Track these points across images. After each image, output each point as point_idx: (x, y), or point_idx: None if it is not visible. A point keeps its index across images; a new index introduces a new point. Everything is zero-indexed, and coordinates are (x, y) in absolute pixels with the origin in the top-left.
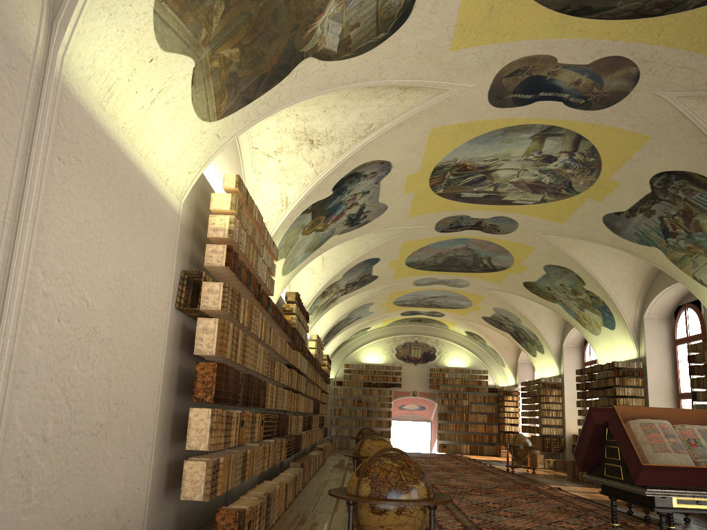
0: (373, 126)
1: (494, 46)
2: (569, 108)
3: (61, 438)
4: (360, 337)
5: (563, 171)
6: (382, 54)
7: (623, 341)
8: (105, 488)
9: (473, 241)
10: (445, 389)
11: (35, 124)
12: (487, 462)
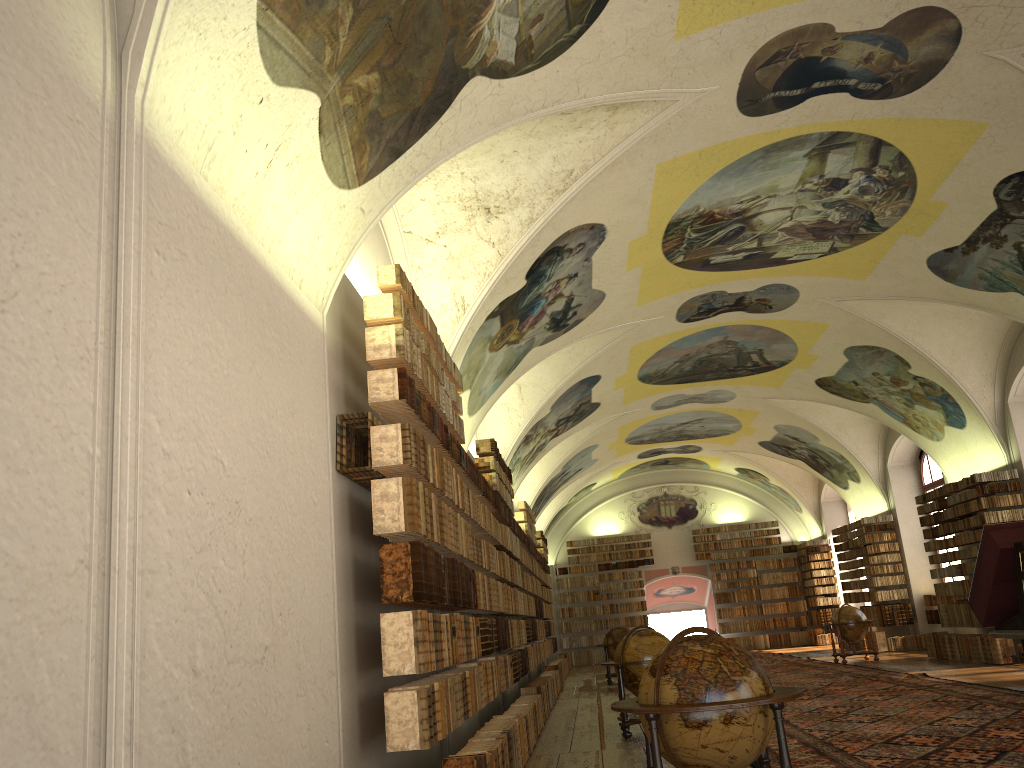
0: (575, 173)
1: (740, 22)
2: (860, 100)
3: (216, 669)
4: (582, 499)
5: (858, 199)
6: (578, 58)
7: (981, 442)
8: (285, 743)
9: (734, 329)
10: (719, 557)
11: (118, 204)
12: (800, 655)
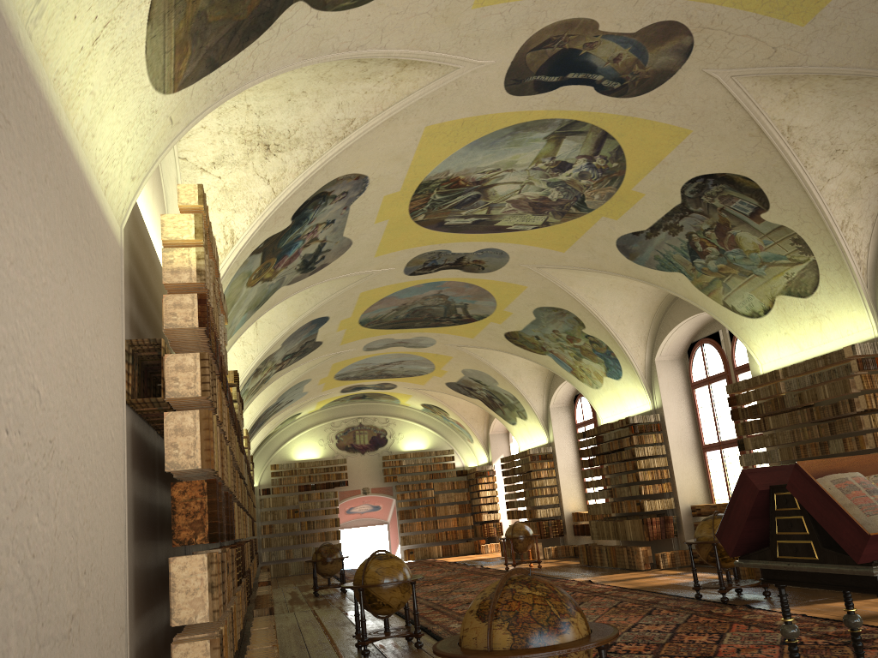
0: (355, 122)
1: (527, 3)
2: (600, 95)
3: None
4: (287, 427)
5: (576, 182)
6: (389, 6)
7: (632, 391)
8: None
9: (448, 285)
10: (404, 480)
11: None
12: (472, 563)
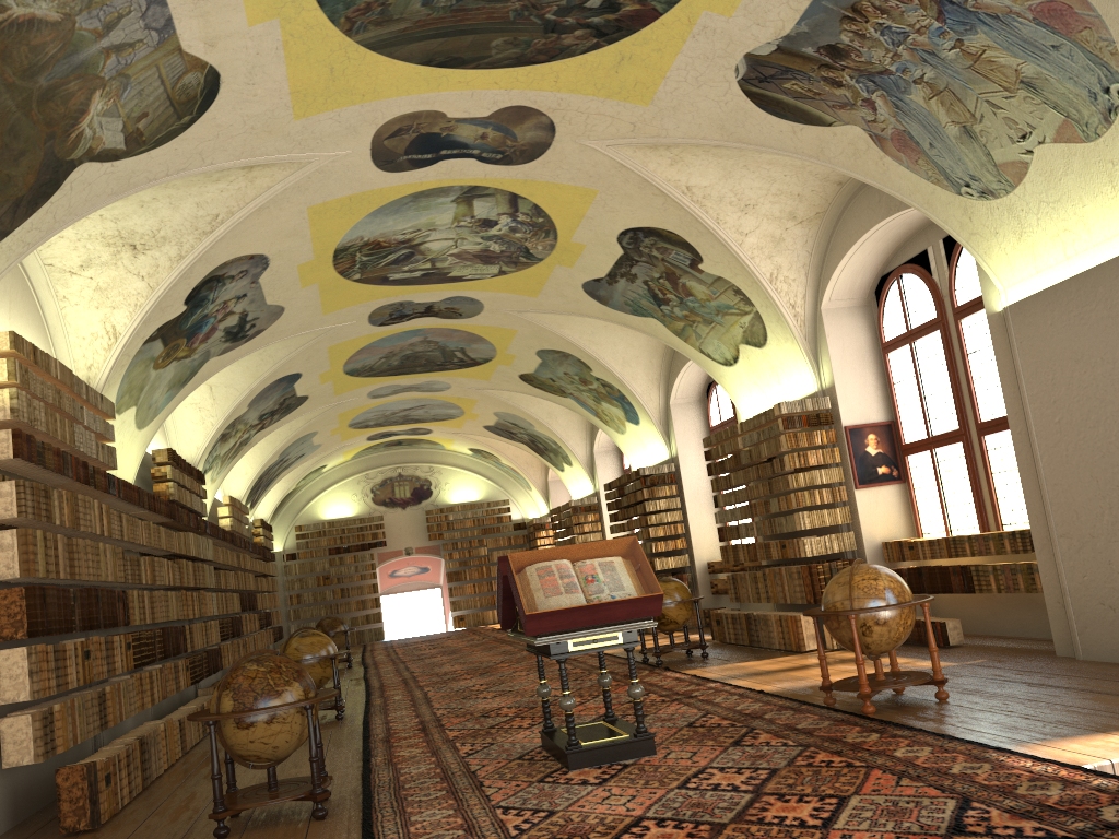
0: (221, 217)
1: (356, 108)
2: (487, 165)
3: None
4: (313, 481)
5: (511, 236)
6: (196, 138)
7: (651, 438)
8: None
9: (432, 331)
10: (452, 537)
11: None
12: None
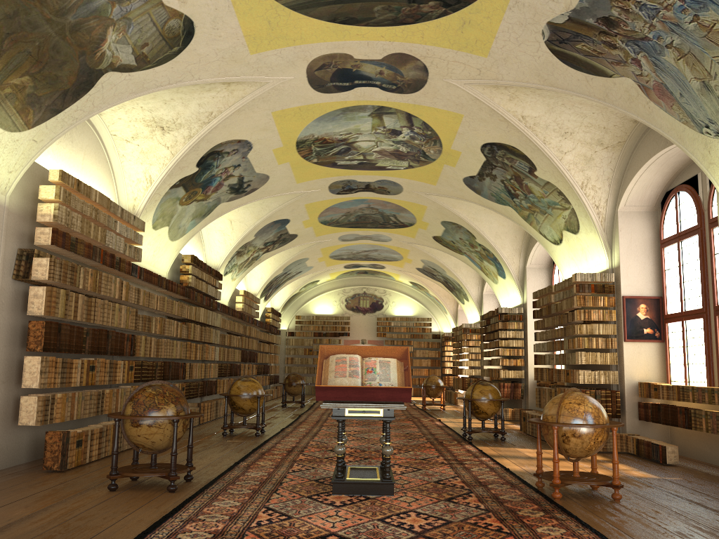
0: (214, 113)
1: (291, 48)
2: (387, 92)
3: None
4: (311, 289)
5: (412, 142)
6: (185, 61)
7: (512, 289)
8: None
9: (372, 201)
10: (391, 337)
11: None
12: (417, 402)
